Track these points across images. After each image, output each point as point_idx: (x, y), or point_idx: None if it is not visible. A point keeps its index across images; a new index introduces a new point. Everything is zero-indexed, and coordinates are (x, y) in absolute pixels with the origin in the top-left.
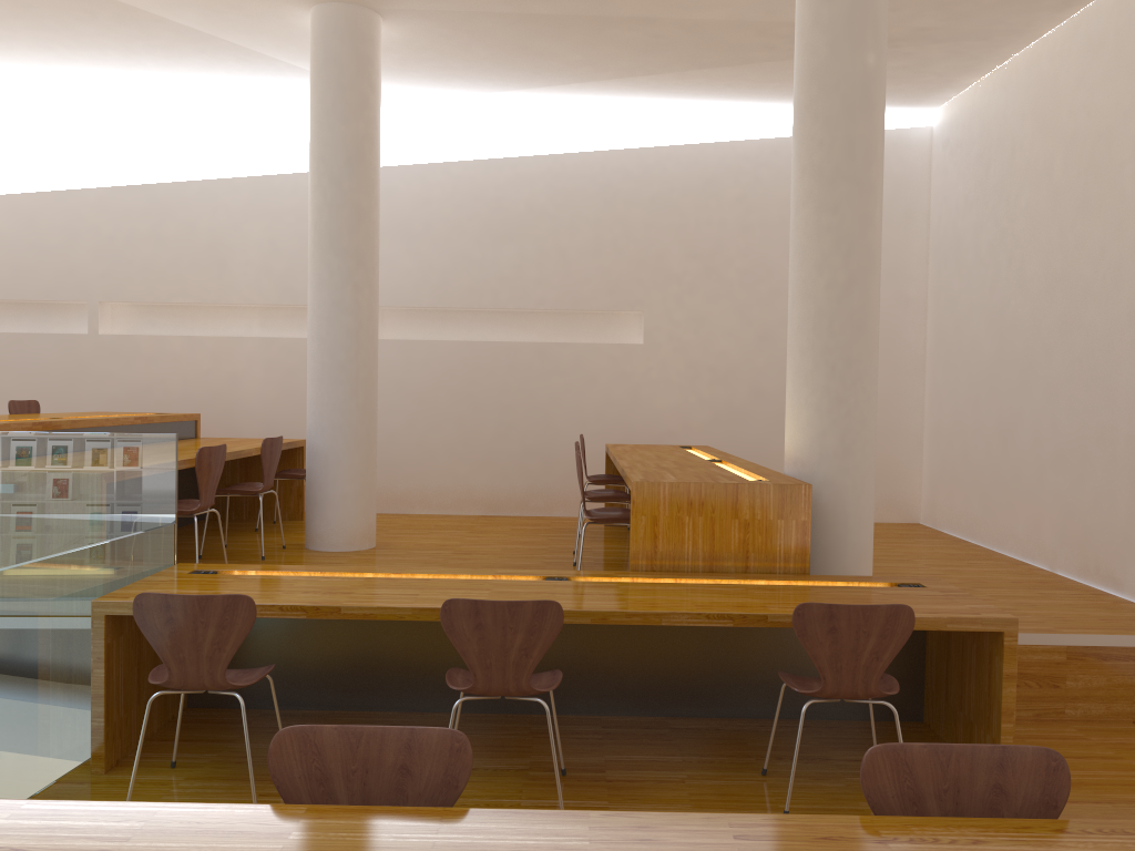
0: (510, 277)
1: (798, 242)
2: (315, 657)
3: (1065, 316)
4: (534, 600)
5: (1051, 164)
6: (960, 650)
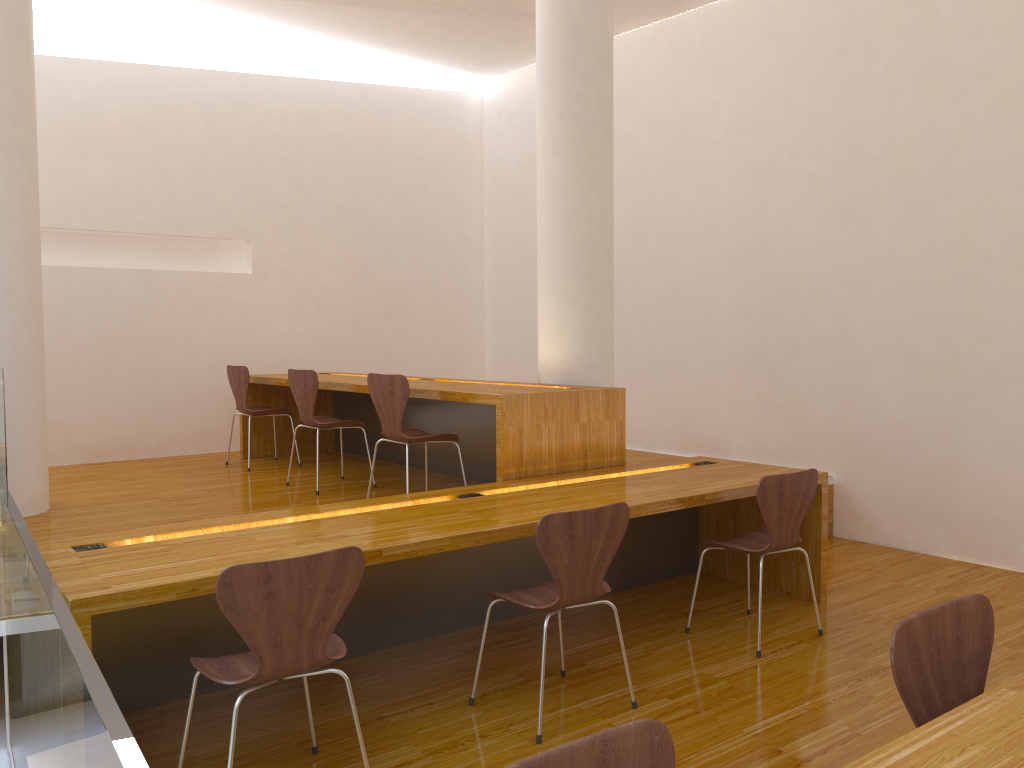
0: (105, 196)
1: (558, 179)
2: (212, 629)
3: (656, 255)
4: (611, 504)
5: (634, 137)
6: (755, 507)
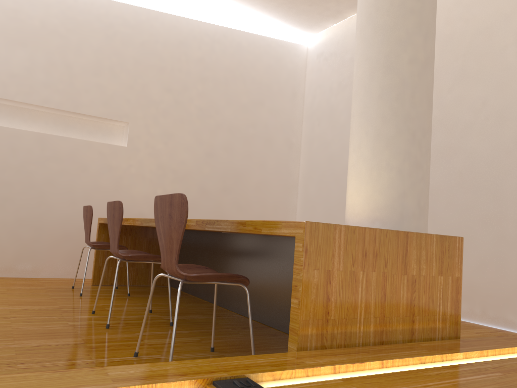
0: (20, 76)
1: (380, 21)
2: None
3: (444, 146)
4: None
5: None
6: None
